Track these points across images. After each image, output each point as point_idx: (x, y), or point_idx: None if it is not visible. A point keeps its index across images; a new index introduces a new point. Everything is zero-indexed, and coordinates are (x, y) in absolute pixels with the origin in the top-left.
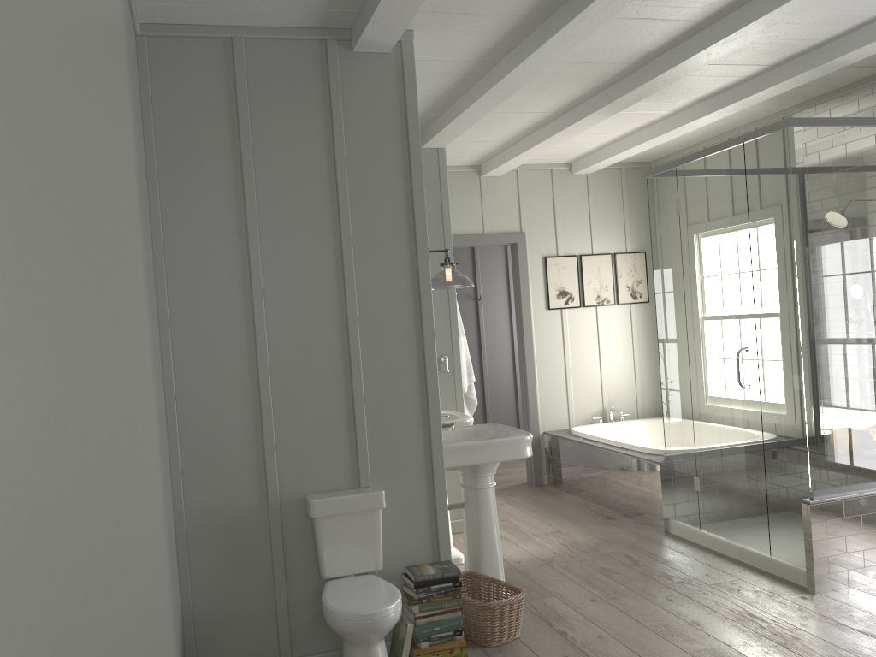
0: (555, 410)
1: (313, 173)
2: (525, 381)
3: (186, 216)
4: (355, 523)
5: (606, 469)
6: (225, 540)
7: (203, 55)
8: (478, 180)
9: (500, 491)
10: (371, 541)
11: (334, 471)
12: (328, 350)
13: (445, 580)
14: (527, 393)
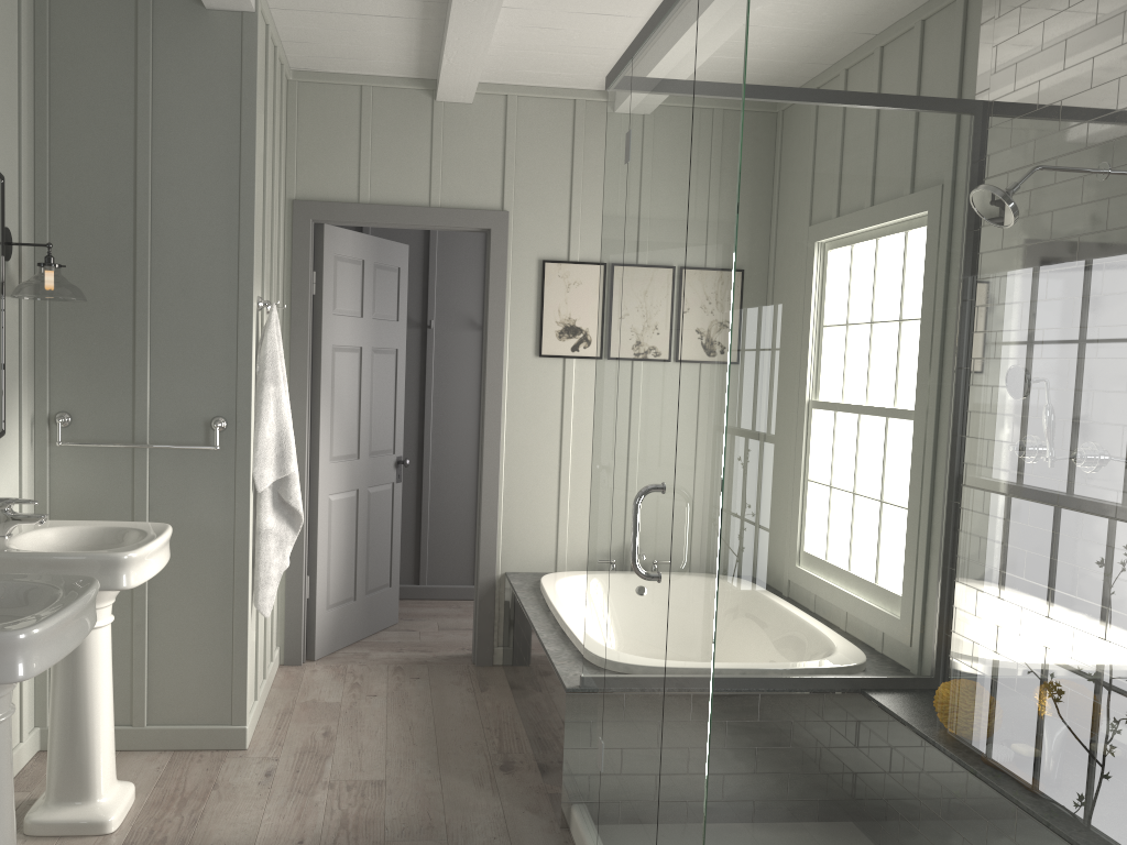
0: (533, 537)
1: None
2: (481, 479)
3: None
4: None
5: (534, 669)
6: None
7: None
8: (430, 108)
9: (412, 665)
10: None
11: None
12: None
13: None
14: (481, 500)
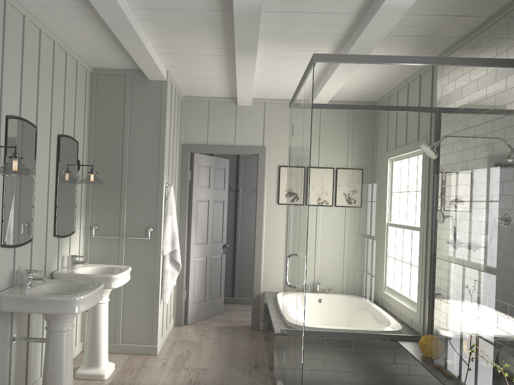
0: (275, 277)
1: None
2: (254, 253)
3: None
4: None
5: (269, 328)
6: None
7: None
8: (235, 108)
9: (226, 328)
10: None
11: None
12: None
13: None
14: (254, 261)
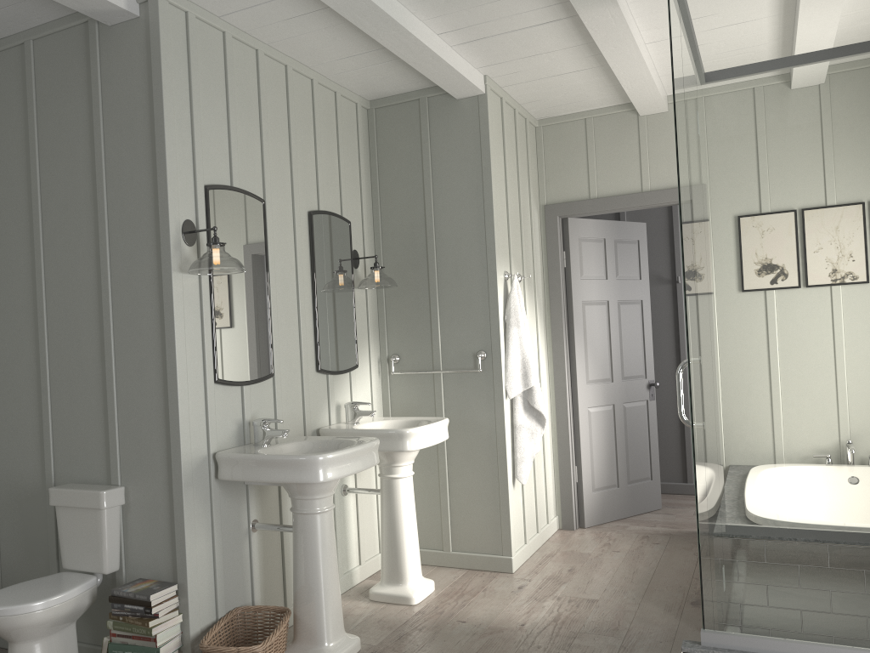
0: None
1: (80, 160)
2: None
3: None
4: (83, 520)
5: None
6: (20, 512)
7: (8, 65)
8: (636, 122)
9: (657, 535)
10: (96, 542)
11: (93, 464)
12: (89, 340)
13: (137, 602)
14: None
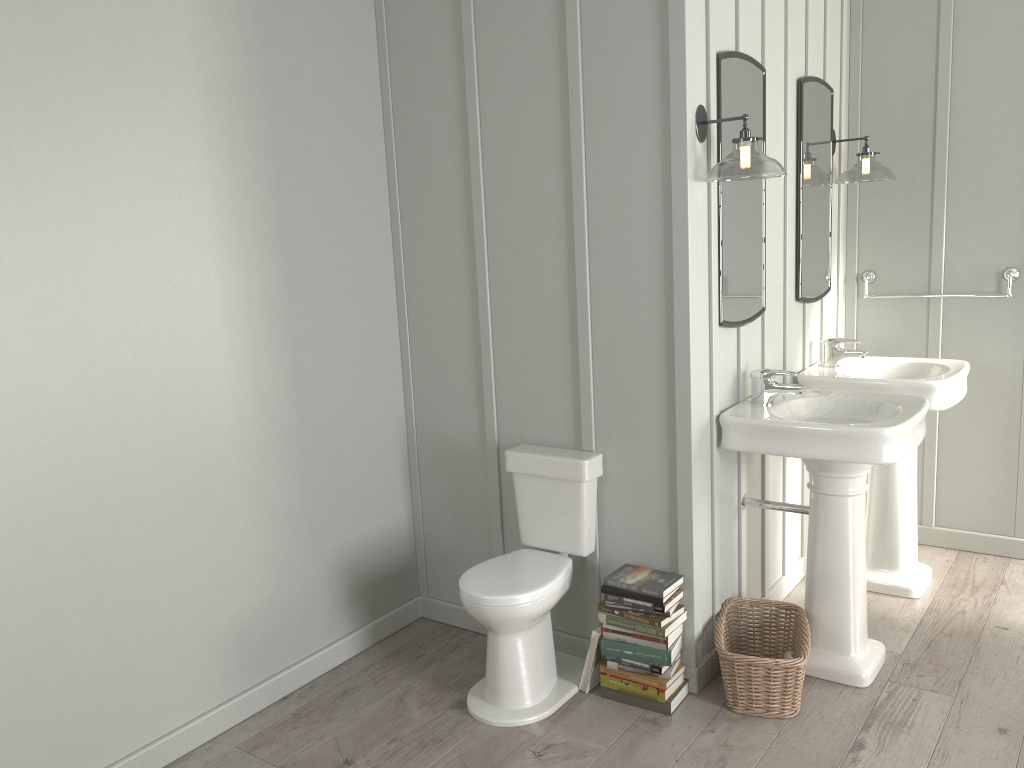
0: None
1: (539, 26)
2: None
3: (413, 105)
4: (553, 492)
5: None
6: (449, 471)
7: None
8: None
9: None
10: (571, 519)
11: (554, 423)
12: (551, 269)
13: (642, 597)
14: None
